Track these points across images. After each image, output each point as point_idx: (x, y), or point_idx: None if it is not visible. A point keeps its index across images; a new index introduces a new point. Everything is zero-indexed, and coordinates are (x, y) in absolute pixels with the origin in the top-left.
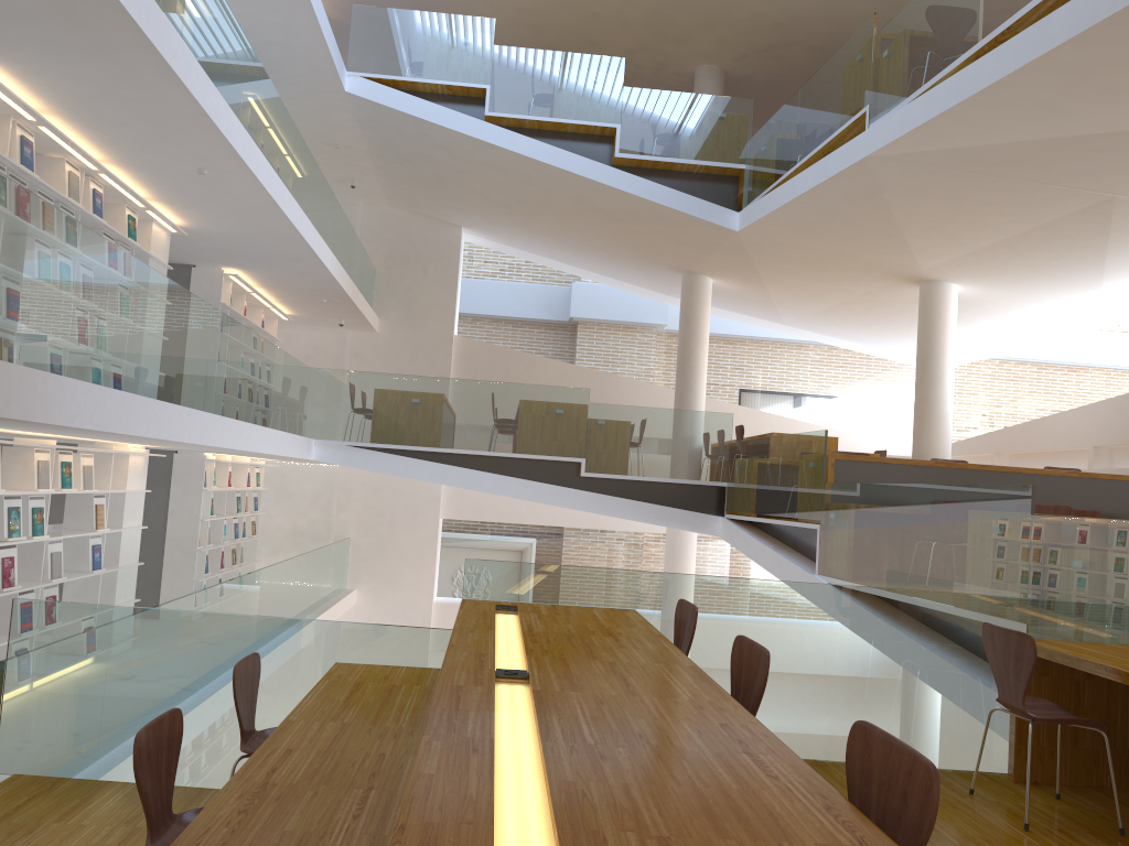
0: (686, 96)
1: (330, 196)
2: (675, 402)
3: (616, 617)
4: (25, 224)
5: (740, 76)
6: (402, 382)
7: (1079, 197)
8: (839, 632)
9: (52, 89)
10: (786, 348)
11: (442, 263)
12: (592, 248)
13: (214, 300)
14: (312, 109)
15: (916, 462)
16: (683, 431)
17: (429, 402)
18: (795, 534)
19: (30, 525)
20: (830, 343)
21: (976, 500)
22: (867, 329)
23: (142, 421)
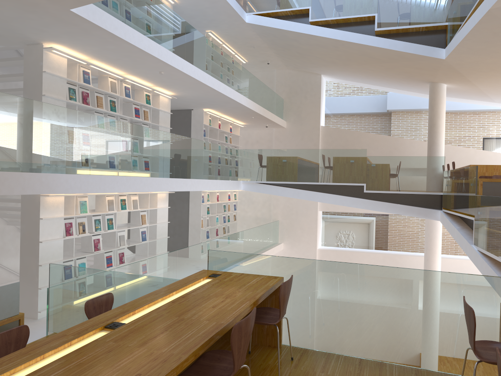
0: None
1: (244, 71)
2: (427, 150)
3: (259, 283)
4: (33, 114)
5: None
6: (278, 153)
7: None
8: (394, 293)
9: (84, 50)
10: (499, 115)
11: (313, 93)
12: (381, 76)
13: (200, 123)
14: (237, 33)
15: None
16: (417, 167)
17: (290, 161)
18: (472, 221)
19: (106, 226)
20: None
21: None
22: None
23: (115, 186)
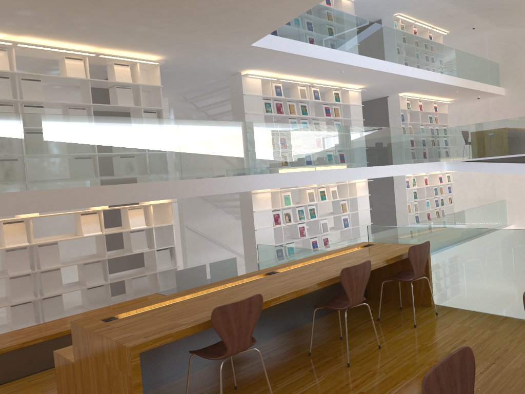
0: None
1: (437, 47)
2: None
3: (402, 249)
4: (233, 132)
5: None
6: (482, 126)
7: None
8: None
9: (272, 69)
10: None
11: None
12: None
13: (397, 108)
14: (427, 8)
15: None
16: None
17: (497, 133)
18: None
19: (309, 215)
20: None
21: None
22: None
23: (303, 180)
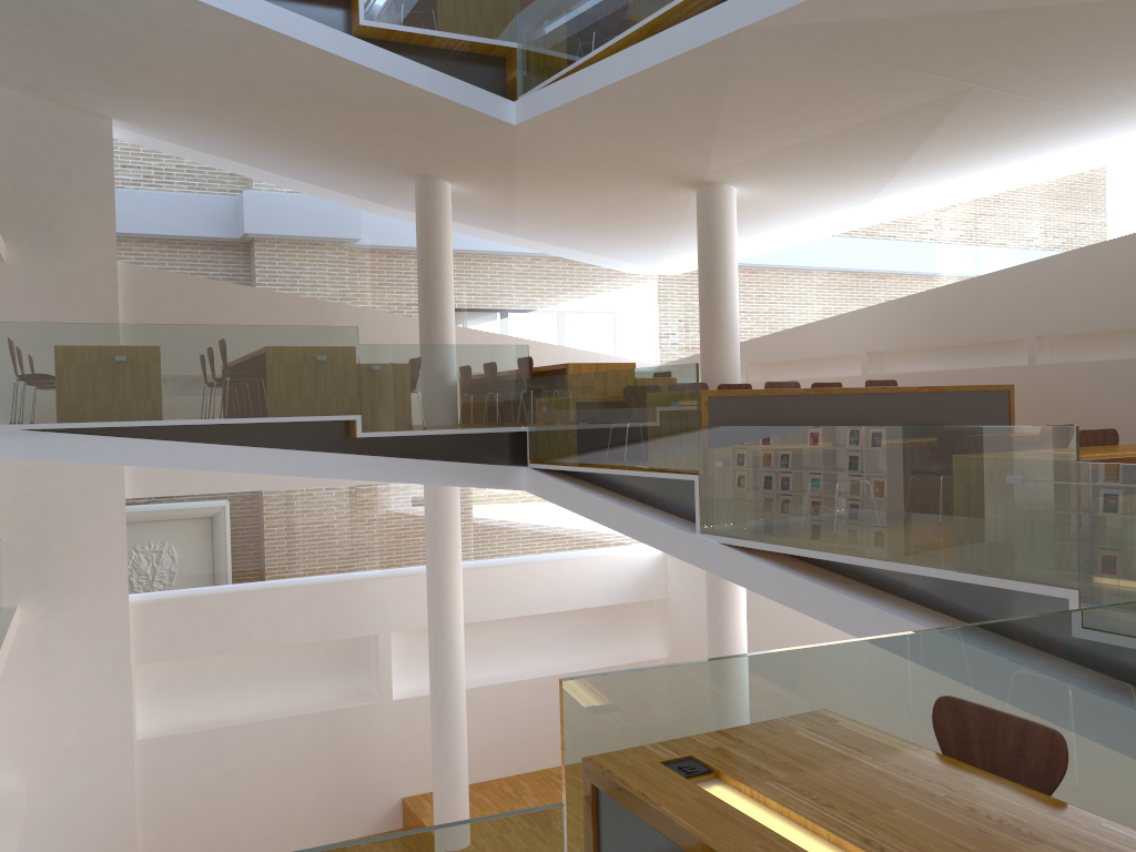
0: None
1: None
2: (421, 332)
3: (873, 750)
4: None
5: None
6: (99, 334)
7: (937, 87)
8: (1059, 679)
9: None
10: (517, 262)
11: (90, 167)
12: (301, 147)
13: None
14: None
15: (787, 391)
16: (474, 370)
17: (141, 359)
18: (638, 483)
19: None
20: (562, 254)
21: (976, 445)
22: (608, 239)
23: None
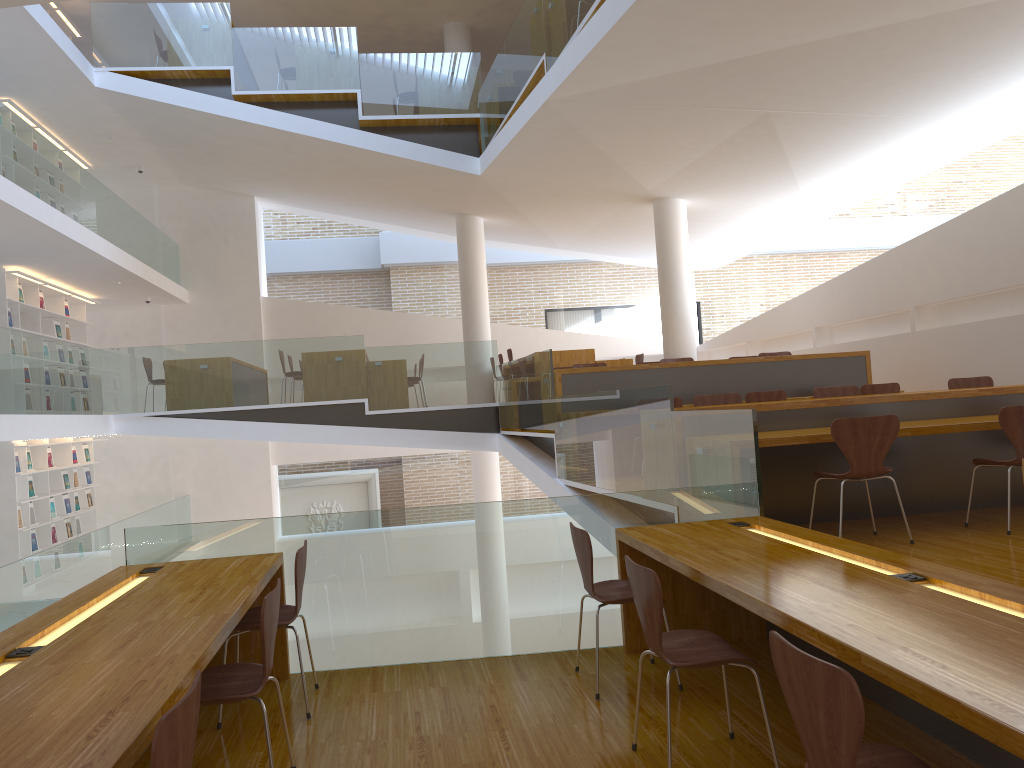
0: (417, 56)
1: (97, 187)
2: (463, 333)
3: (247, 564)
4: None
5: (485, 29)
6: (189, 351)
7: (741, 116)
8: (469, 545)
9: None
10: (567, 270)
11: (240, 232)
12: (371, 202)
13: None
14: (72, 106)
15: (633, 366)
16: (453, 362)
17: (216, 366)
18: (550, 443)
19: None
20: (605, 260)
21: (639, 402)
22: (630, 245)
23: None
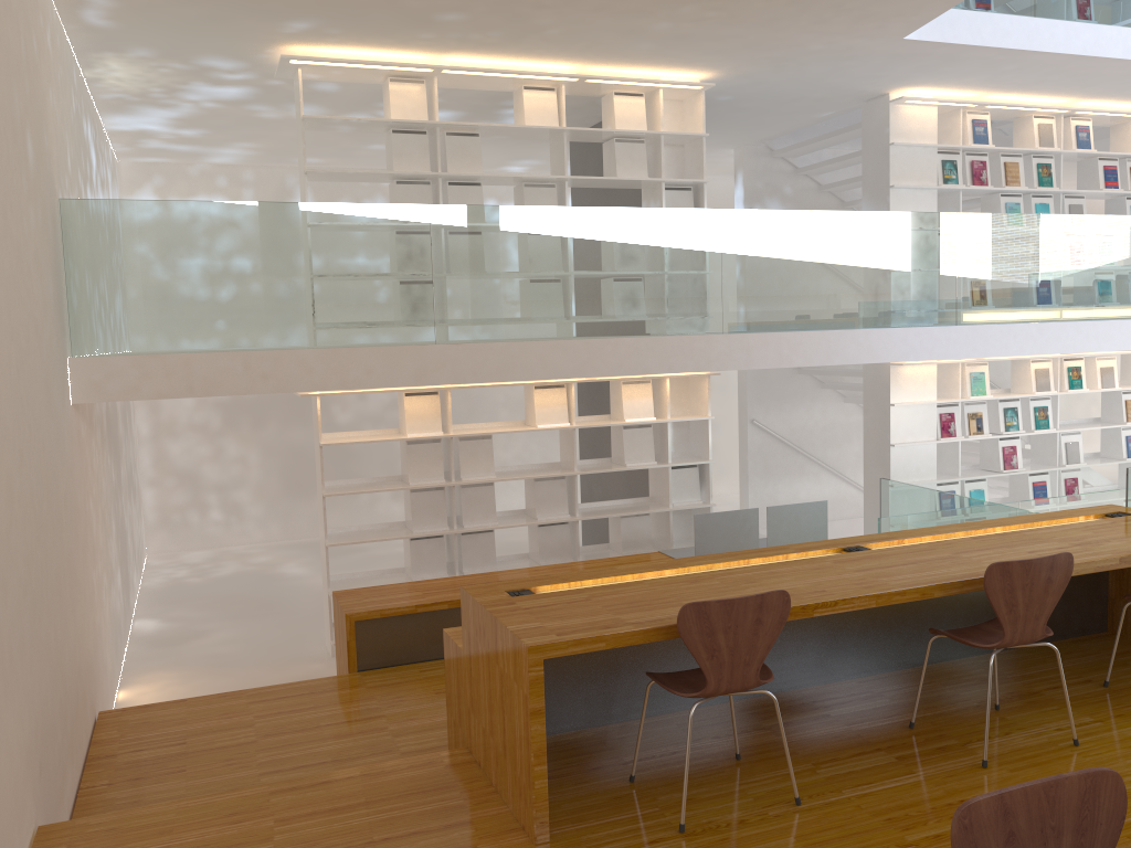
0: None
1: None
2: None
3: None
4: (844, 234)
5: None
6: None
7: None
8: None
9: (965, 84)
10: None
11: None
12: None
13: None
14: None
15: None
16: None
17: None
18: None
19: (1031, 421)
20: None
21: None
22: None
23: (1009, 344)
